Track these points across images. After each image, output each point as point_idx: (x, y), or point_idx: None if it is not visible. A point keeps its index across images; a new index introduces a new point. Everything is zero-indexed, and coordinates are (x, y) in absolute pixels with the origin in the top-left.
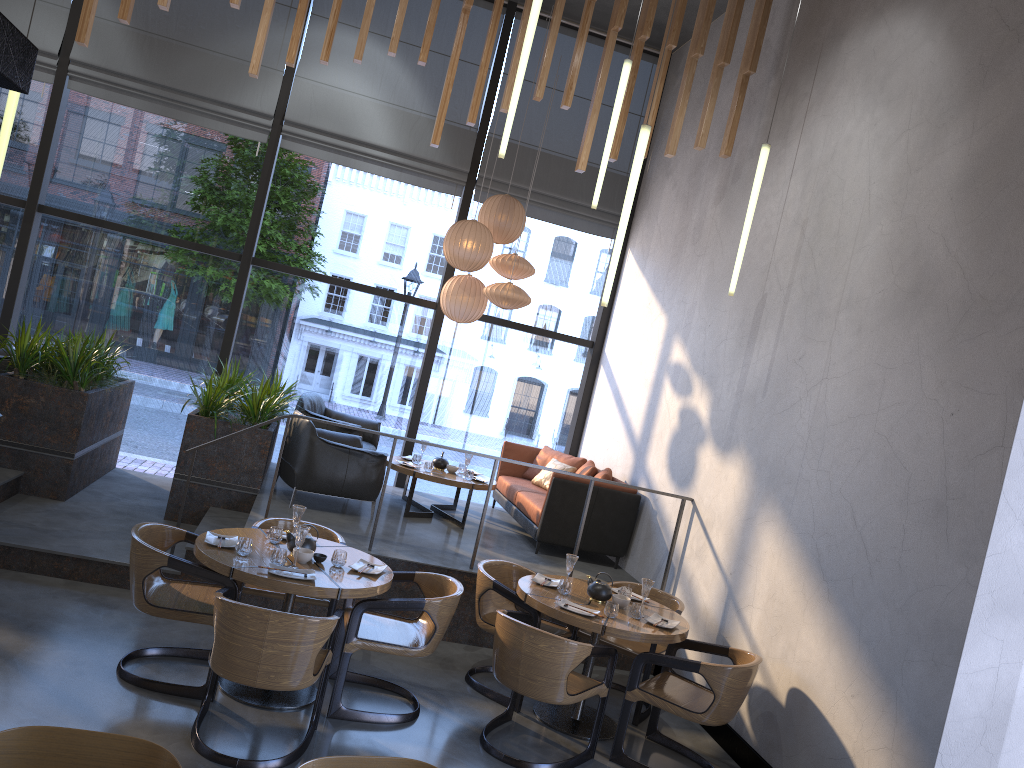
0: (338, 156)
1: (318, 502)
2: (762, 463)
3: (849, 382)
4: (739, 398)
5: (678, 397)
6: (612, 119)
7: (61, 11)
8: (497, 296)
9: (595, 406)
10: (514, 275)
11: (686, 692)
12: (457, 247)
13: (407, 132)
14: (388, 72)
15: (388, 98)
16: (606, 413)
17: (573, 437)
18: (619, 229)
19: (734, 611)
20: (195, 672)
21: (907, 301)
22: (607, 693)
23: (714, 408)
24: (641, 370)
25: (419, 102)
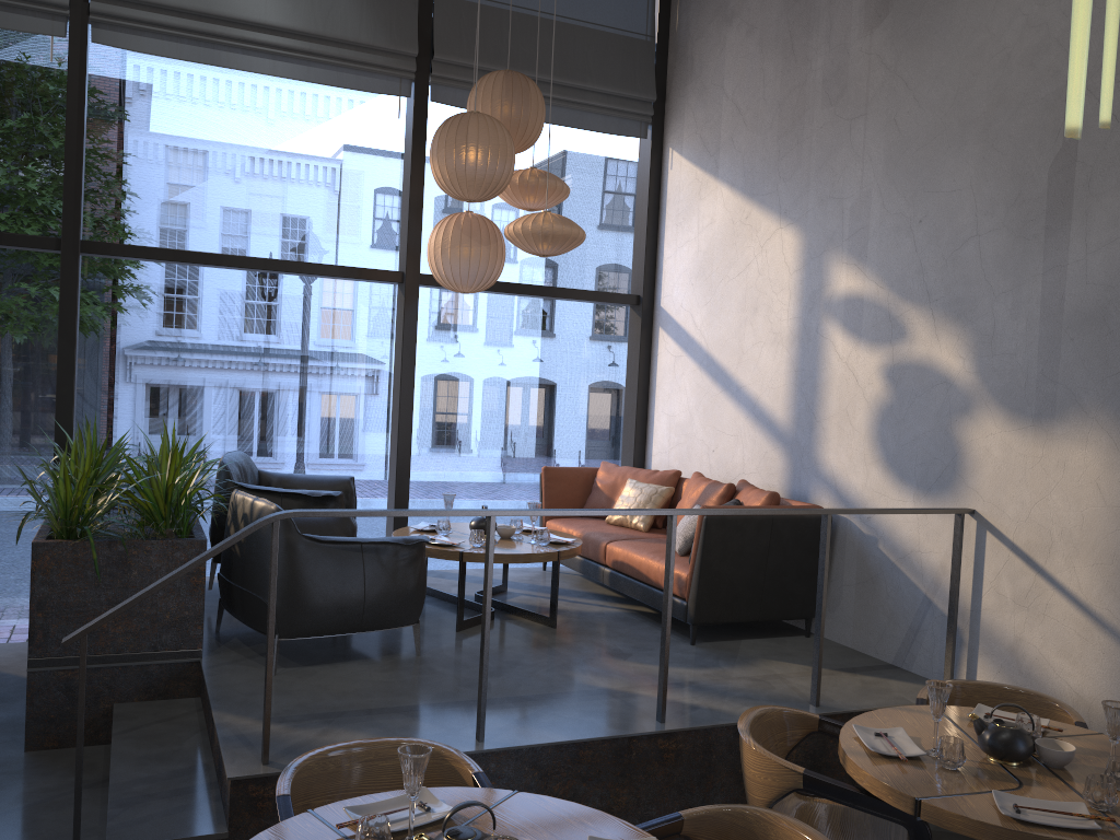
0: (198, 49)
1: (310, 644)
2: None
3: None
4: (1054, 326)
5: (872, 348)
6: None
7: None
8: (536, 235)
9: (664, 390)
10: (541, 202)
11: None
12: (462, 159)
13: None
14: None
15: None
16: (694, 397)
17: (635, 441)
18: None
19: None
20: None
21: None
22: None
23: (983, 353)
24: (760, 320)
25: None
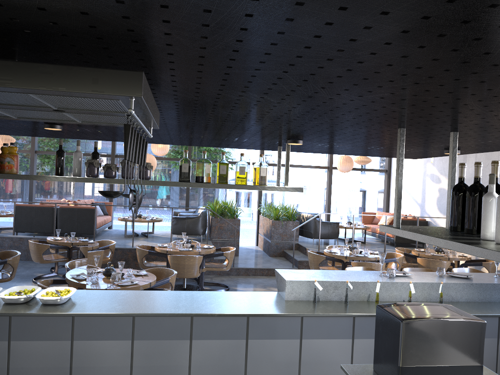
0: None
1: (316, 243)
2: None
3: None
4: None
5: (435, 184)
6: None
7: None
8: (360, 161)
9: (393, 193)
10: None
11: None
12: None
13: None
14: None
15: None
16: None
17: (386, 206)
18: None
19: None
20: None
21: None
22: None
23: None
24: (414, 177)
25: None
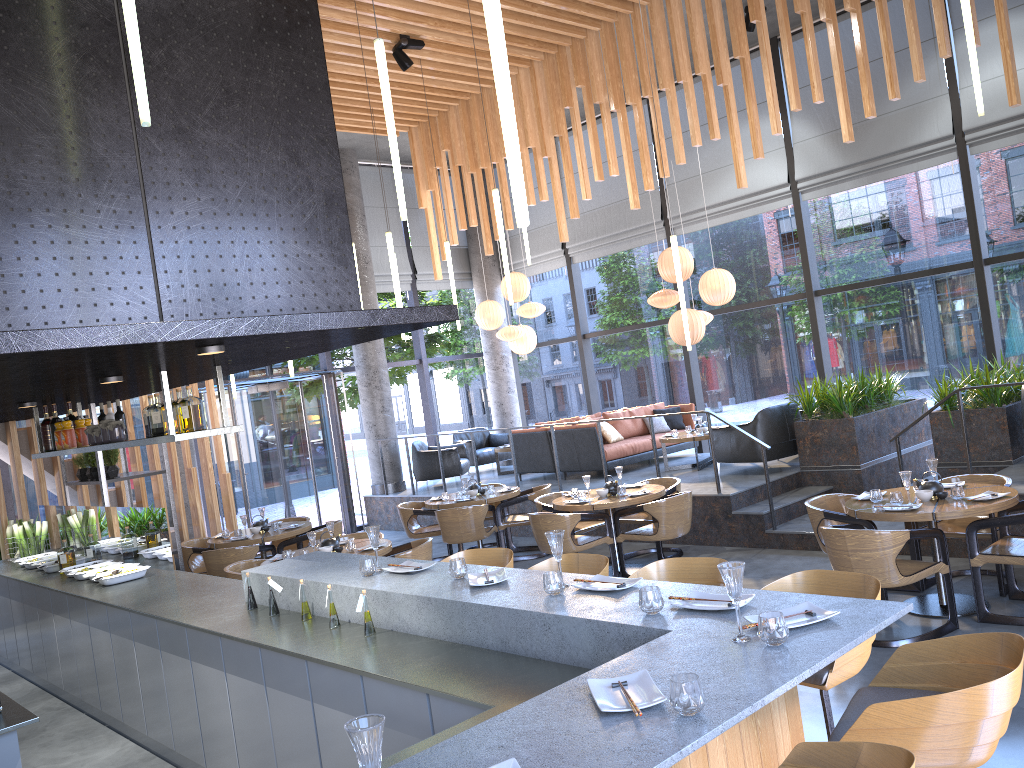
0: None
1: None
2: None
3: None
4: None
5: None
6: None
7: (780, 152)
8: None
9: None
10: None
11: None
12: None
13: None
14: None
15: None
16: None
17: None
18: None
19: None
20: (890, 598)
21: None
22: None
23: None
24: None
25: None
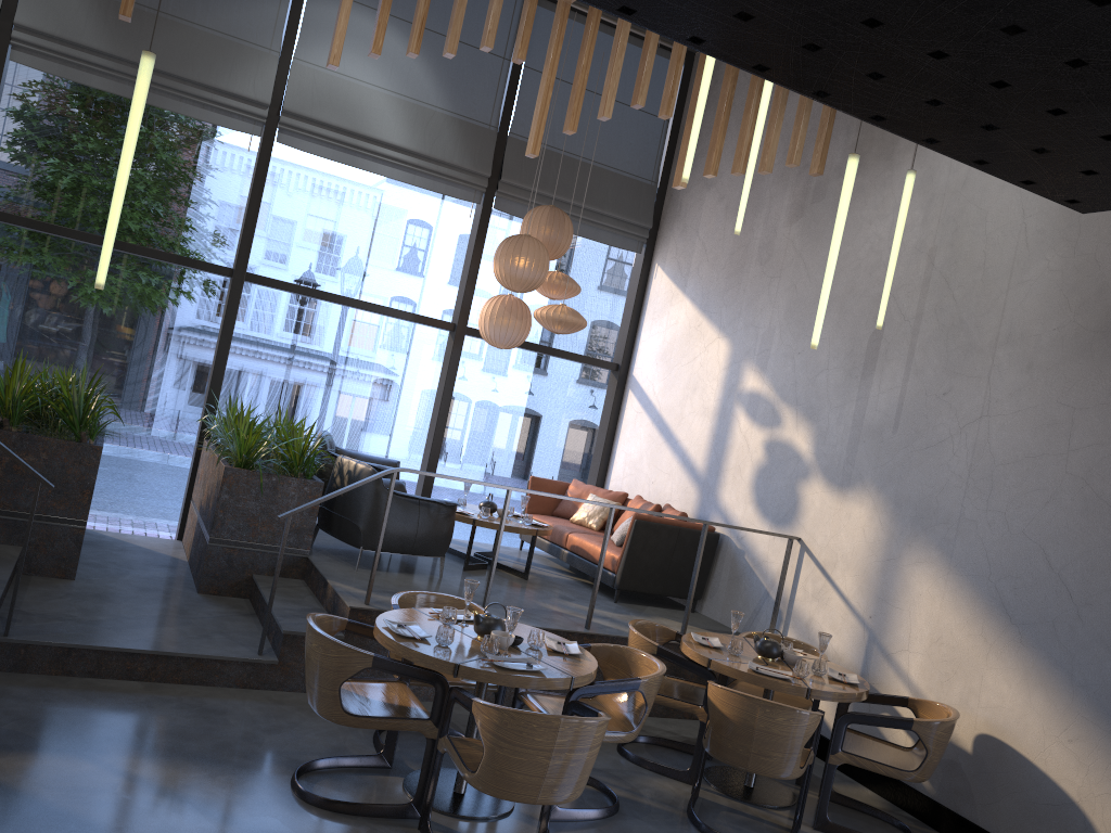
0: (344, 154)
1: (372, 560)
2: (902, 502)
3: (1021, 421)
4: (857, 432)
5: (760, 428)
6: (755, 137)
7: None
8: (554, 320)
9: (626, 434)
10: (560, 295)
11: (875, 748)
12: (515, 266)
13: (422, 129)
14: (399, 59)
15: (400, 89)
16: (645, 443)
17: (599, 468)
18: (829, 266)
19: (881, 656)
20: (373, 784)
21: (1095, 340)
22: (813, 759)
23: (819, 442)
24: (696, 397)
25: (434, 95)
